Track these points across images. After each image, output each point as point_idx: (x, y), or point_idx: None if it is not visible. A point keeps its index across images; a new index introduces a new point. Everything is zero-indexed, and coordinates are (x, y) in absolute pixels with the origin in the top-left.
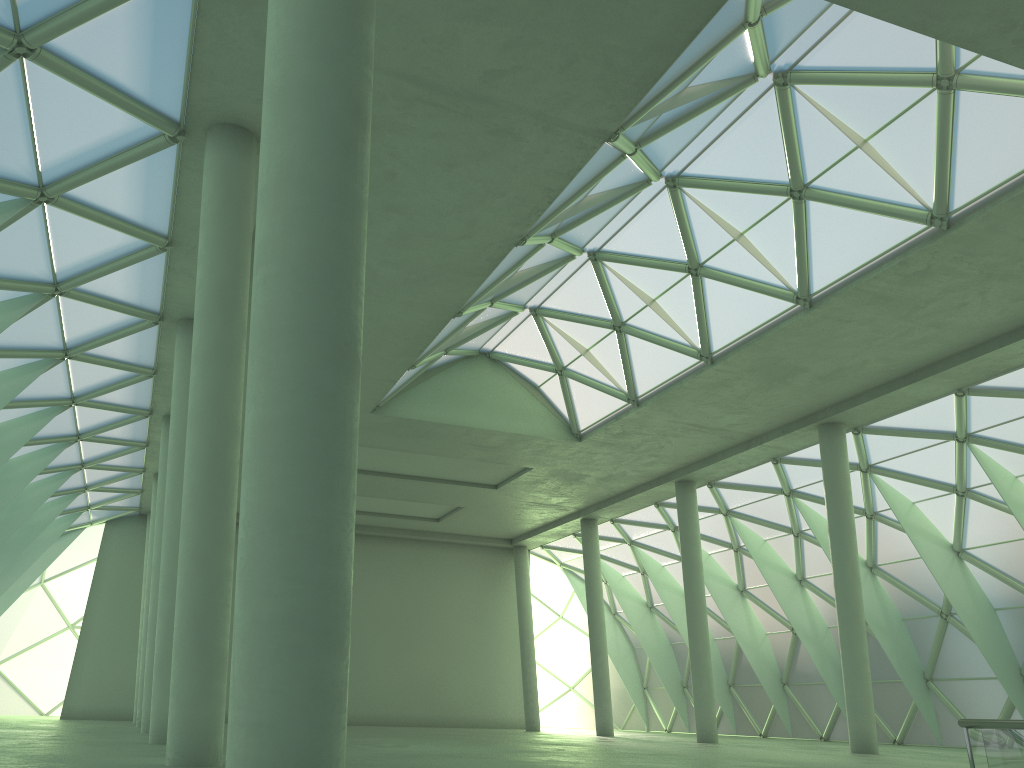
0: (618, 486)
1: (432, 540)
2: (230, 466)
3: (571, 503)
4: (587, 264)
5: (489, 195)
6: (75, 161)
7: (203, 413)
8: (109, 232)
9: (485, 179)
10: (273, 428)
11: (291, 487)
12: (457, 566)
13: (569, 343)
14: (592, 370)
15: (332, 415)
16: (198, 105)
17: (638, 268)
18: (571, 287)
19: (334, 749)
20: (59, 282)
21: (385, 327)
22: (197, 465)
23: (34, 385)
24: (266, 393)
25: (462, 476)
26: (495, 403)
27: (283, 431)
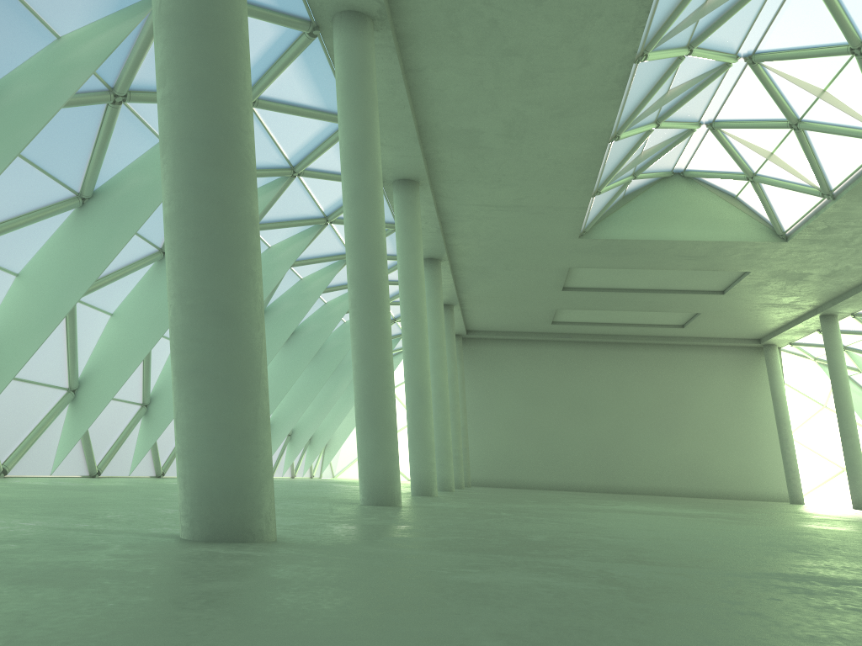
0: (847, 281)
1: (683, 344)
2: (377, 282)
3: (804, 301)
4: (747, 69)
5: (587, 19)
6: (255, 70)
7: (352, 243)
8: (307, 121)
9: (576, 5)
10: (170, 222)
11: (184, 267)
12: (710, 365)
13: (752, 150)
14: (781, 172)
15: (212, 206)
16: (316, 2)
17: (798, 61)
18: (738, 95)
19: (244, 471)
20: (294, 166)
21: (555, 161)
22: (353, 283)
23: (316, 246)
24: (165, 196)
25: (687, 286)
26: (694, 216)
27: (175, 223)
